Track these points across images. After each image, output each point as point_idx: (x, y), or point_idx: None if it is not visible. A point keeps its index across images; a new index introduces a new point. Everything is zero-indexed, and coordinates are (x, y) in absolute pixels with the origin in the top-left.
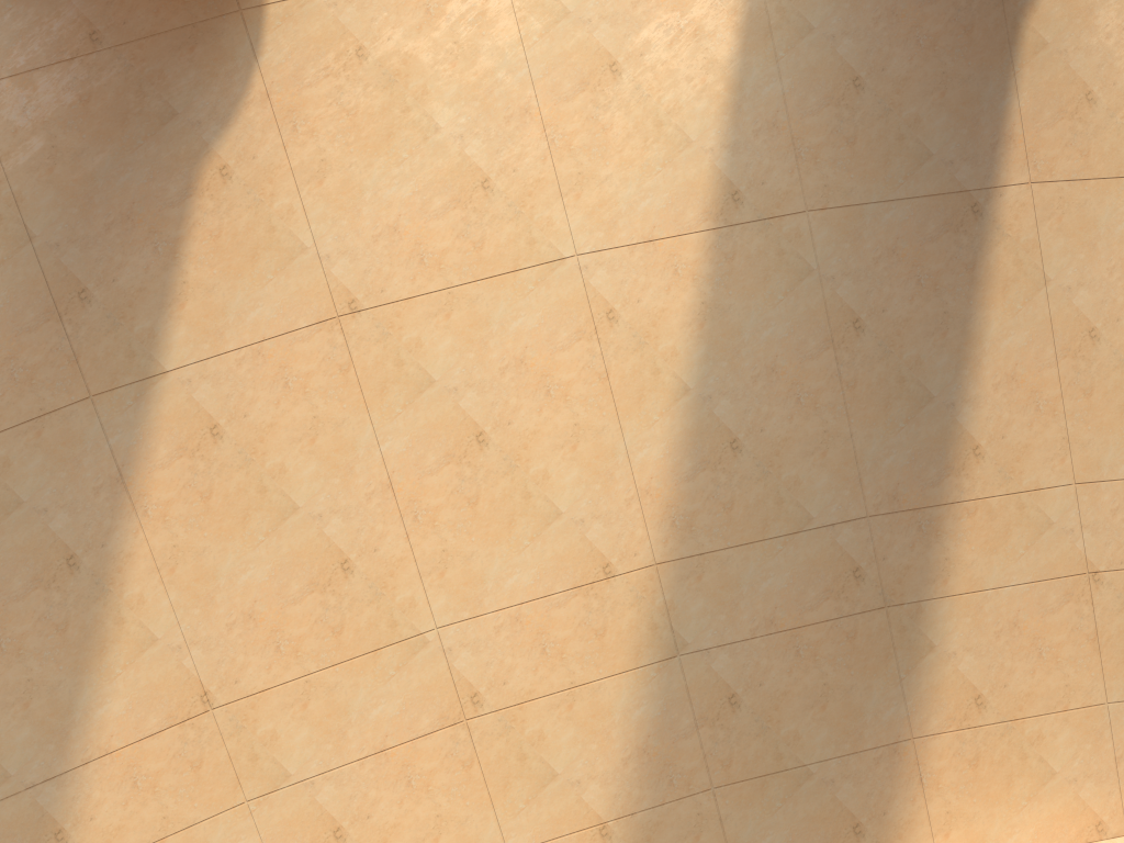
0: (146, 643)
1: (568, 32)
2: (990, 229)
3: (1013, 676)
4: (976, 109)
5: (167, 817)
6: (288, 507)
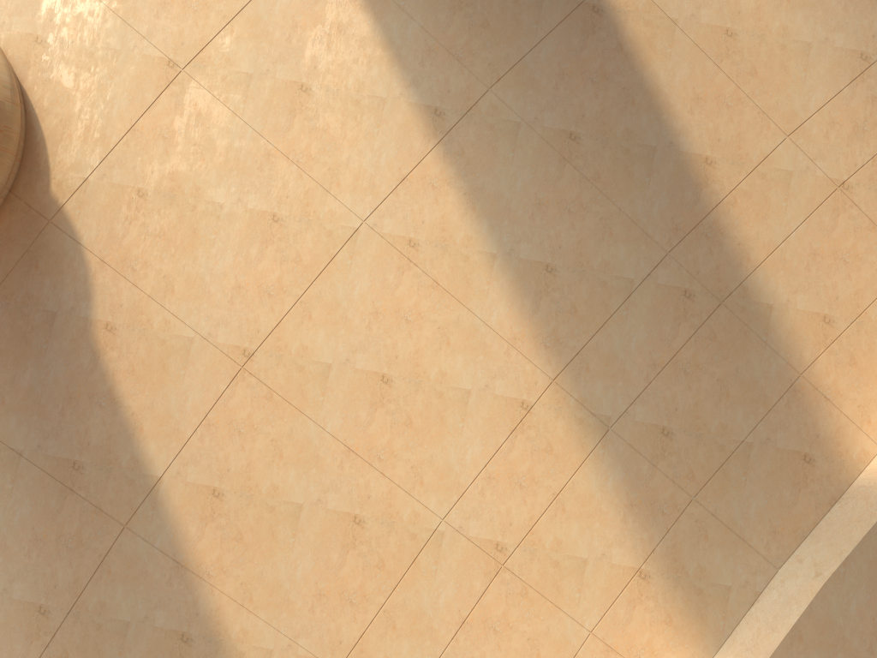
0: (267, 657)
1: (259, 87)
2: (615, 15)
3: (838, 288)
4: None
5: None
6: (295, 509)
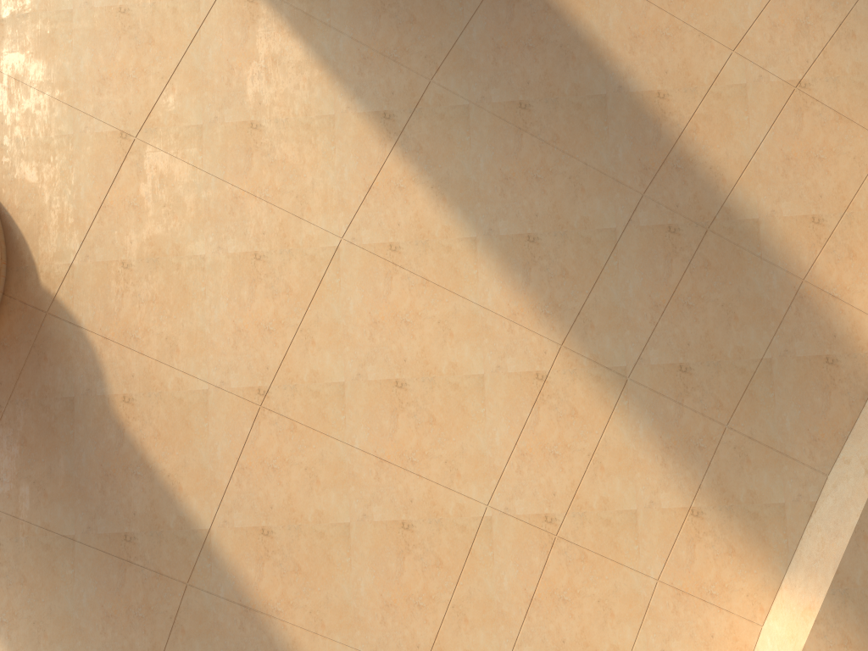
0: None
1: (212, 135)
2: None
3: (819, 186)
4: None
5: None
6: (344, 529)
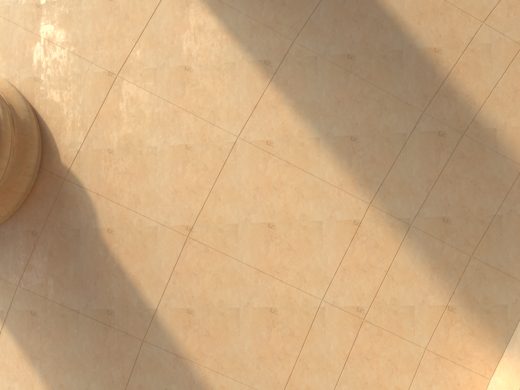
0: None
1: (162, 74)
2: None
3: None
4: None
5: None
6: (235, 311)
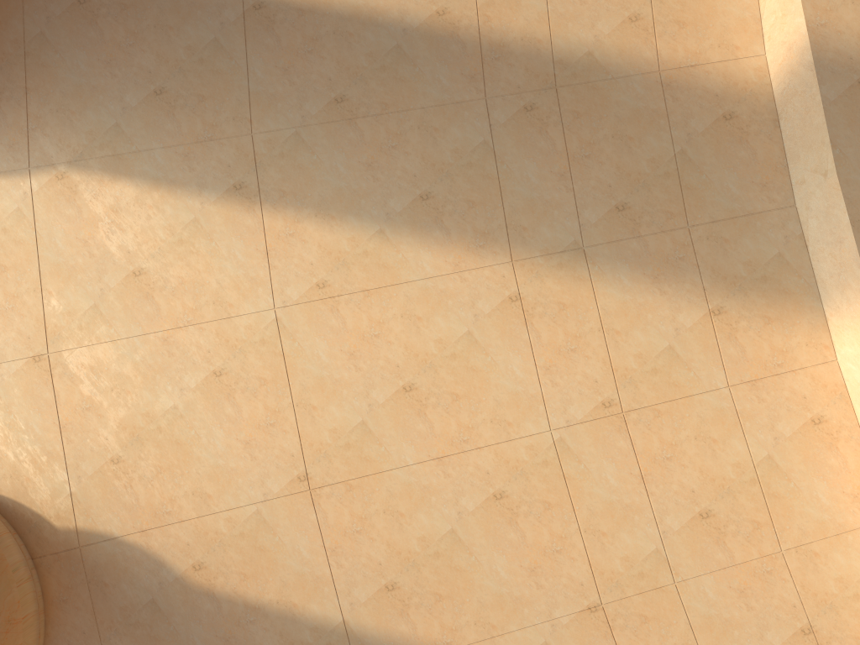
0: None
1: (109, 306)
2: None
3: None
4: (183, 3)
5: (683, 644)
6: (451, 536)
